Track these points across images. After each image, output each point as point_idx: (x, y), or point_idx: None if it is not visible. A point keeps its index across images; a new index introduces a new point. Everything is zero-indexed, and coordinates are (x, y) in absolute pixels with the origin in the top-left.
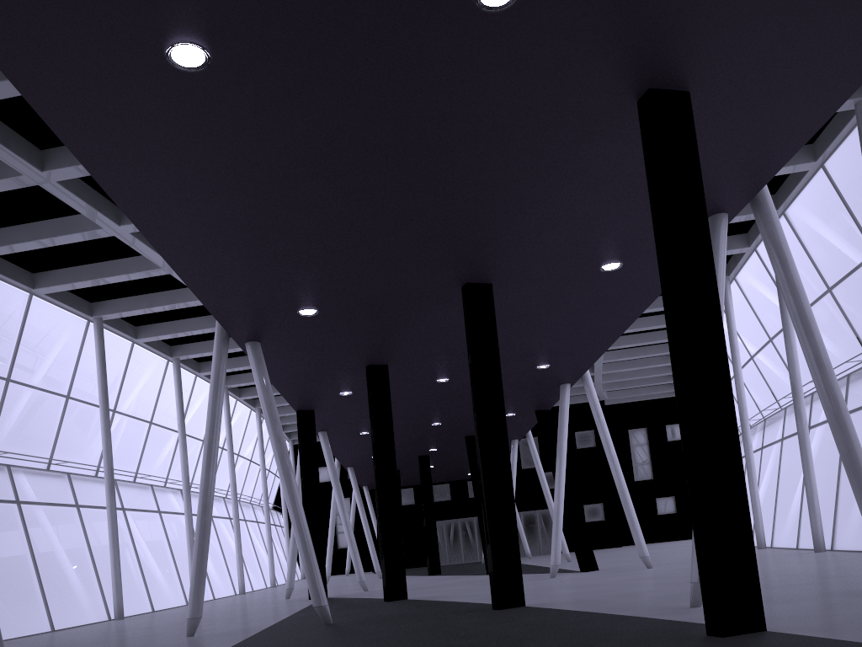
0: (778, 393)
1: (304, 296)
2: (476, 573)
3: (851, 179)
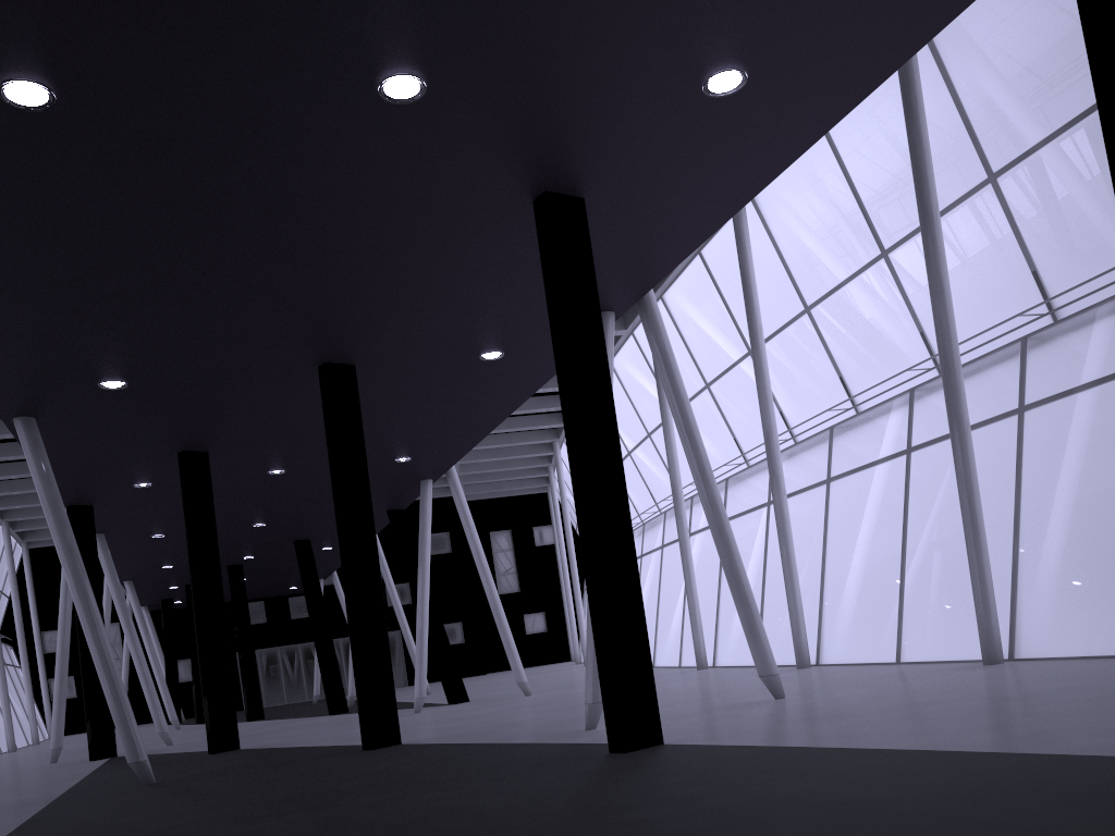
0: (656, 493)
1: (112, 365)
2: (313, 714)
3: (726, 267)
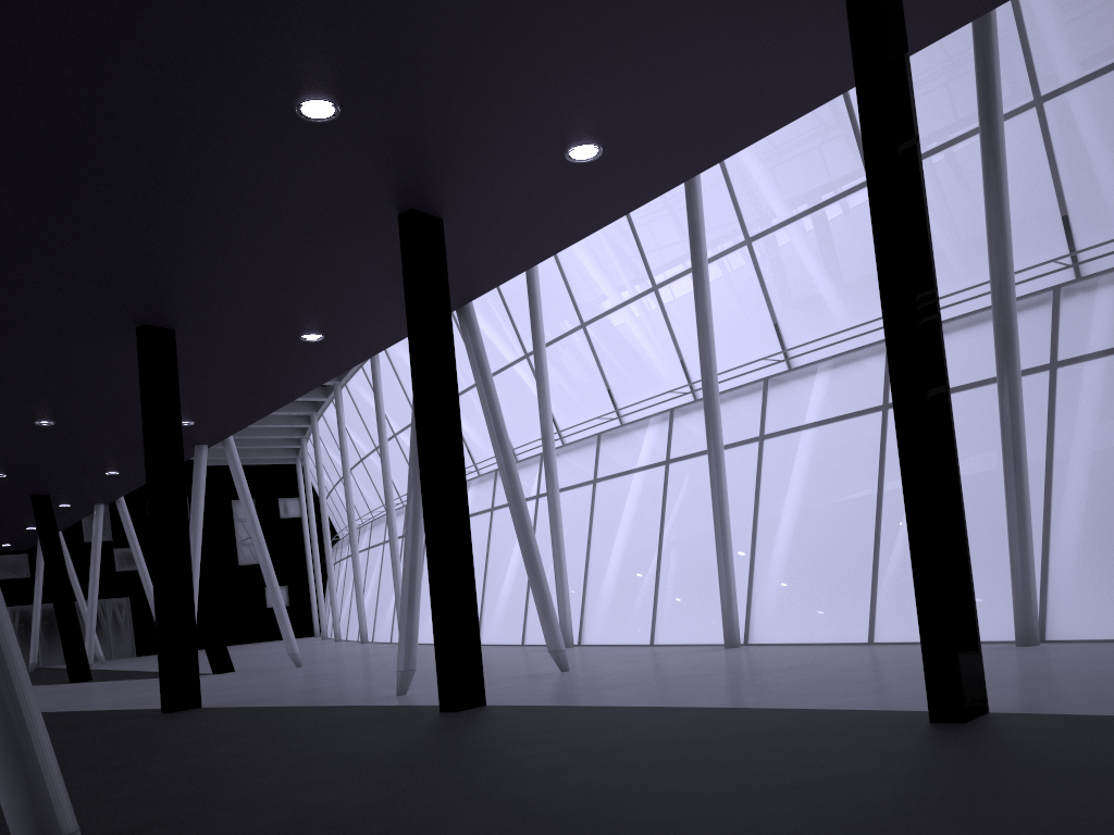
0: None
1: None
2: (45, 682)
3: None
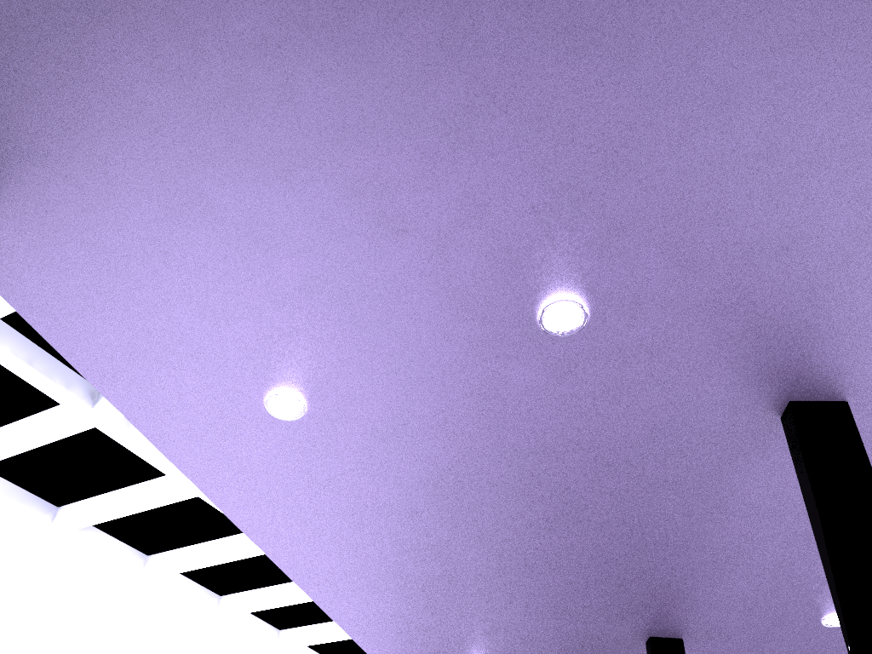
0: None
1: (467, 646)
2: None
3: None
